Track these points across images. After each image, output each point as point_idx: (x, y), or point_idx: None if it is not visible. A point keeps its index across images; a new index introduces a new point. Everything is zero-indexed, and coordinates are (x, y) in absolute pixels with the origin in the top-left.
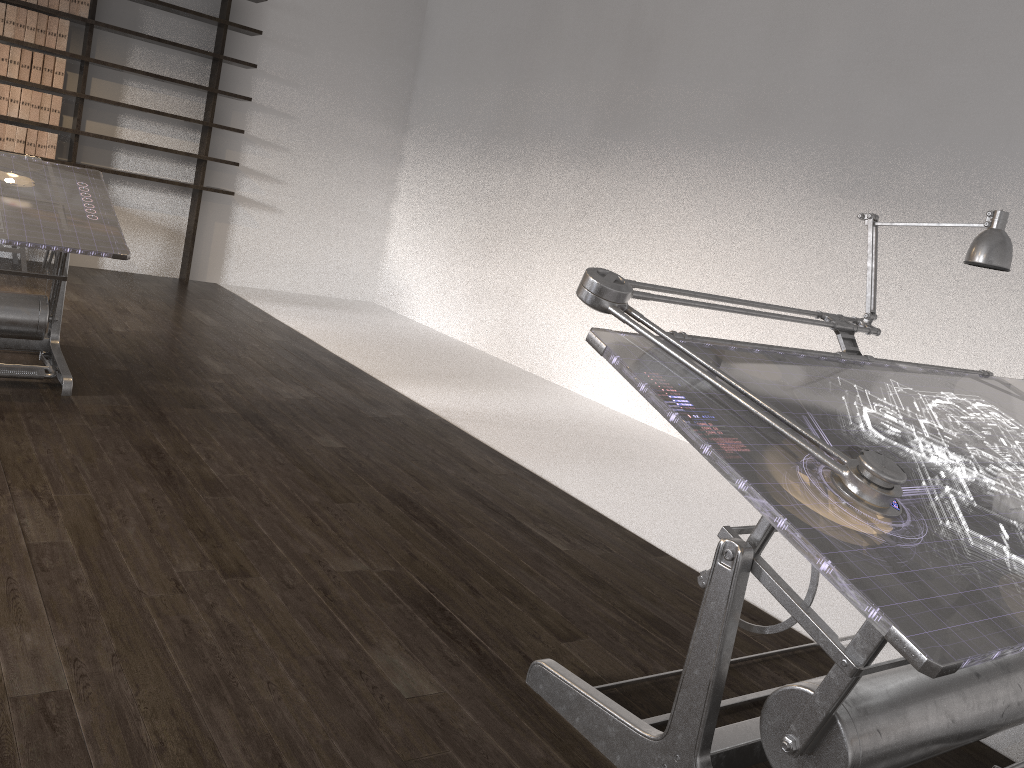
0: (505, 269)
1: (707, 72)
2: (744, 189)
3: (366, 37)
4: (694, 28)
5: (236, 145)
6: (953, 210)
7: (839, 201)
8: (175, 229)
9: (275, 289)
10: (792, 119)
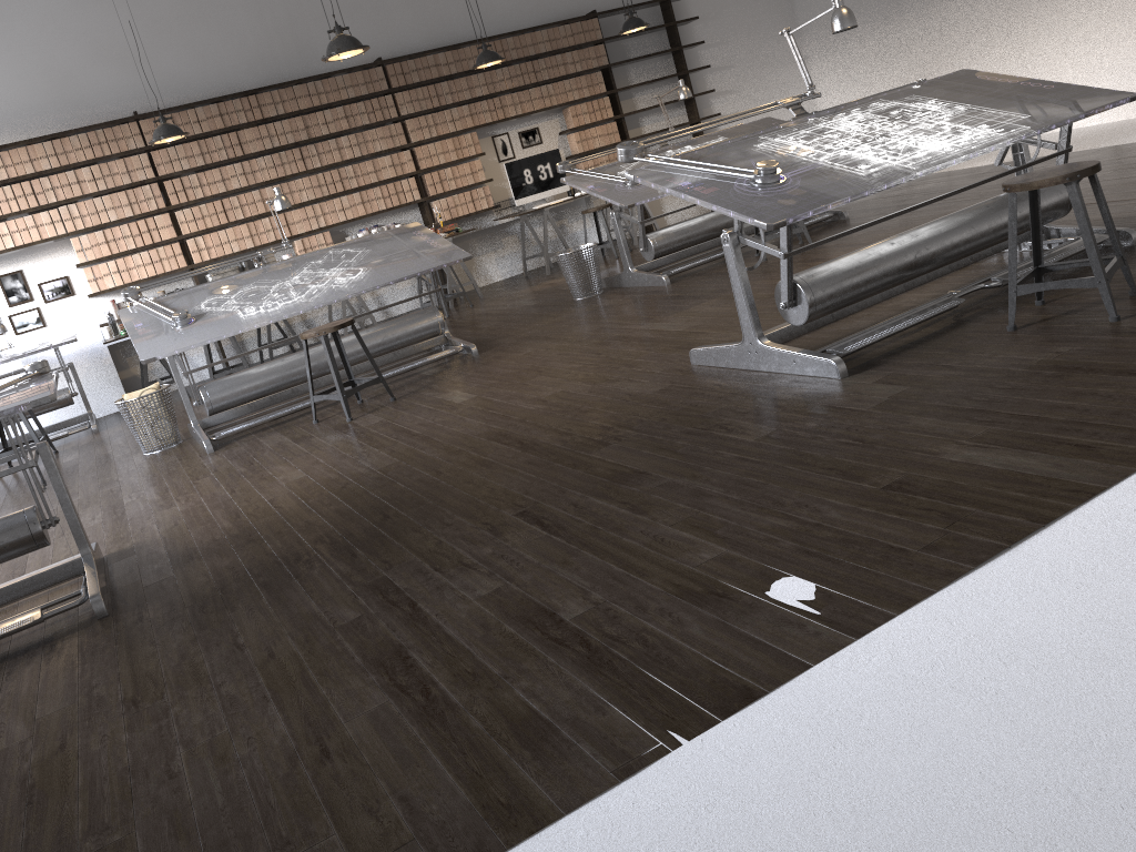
0: None
1: None
2: None
3: None
4: None
5: (706, 104)
6: None
7: None
8: None
9: None
10: None
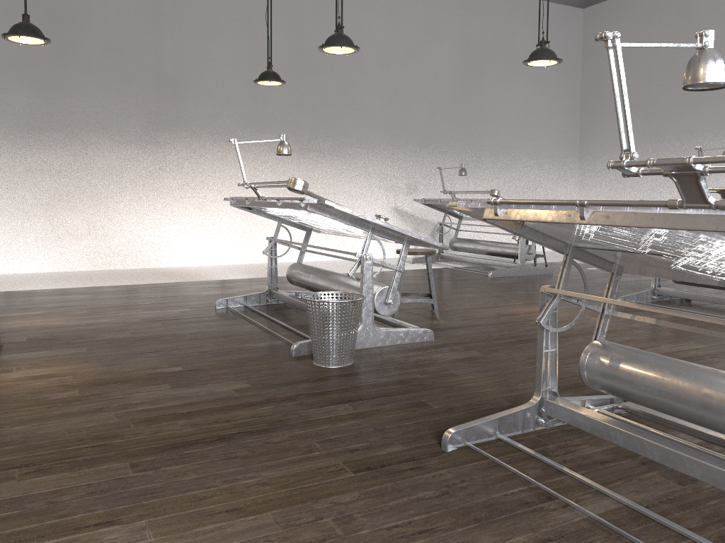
0: (84, 215)
1: (219, 101)
2: (255, 153)
3: None
4: (204, 79)
5: None
6: (338, 155)
7: (299, 155)
8: None
9: None
10: (270, 124)
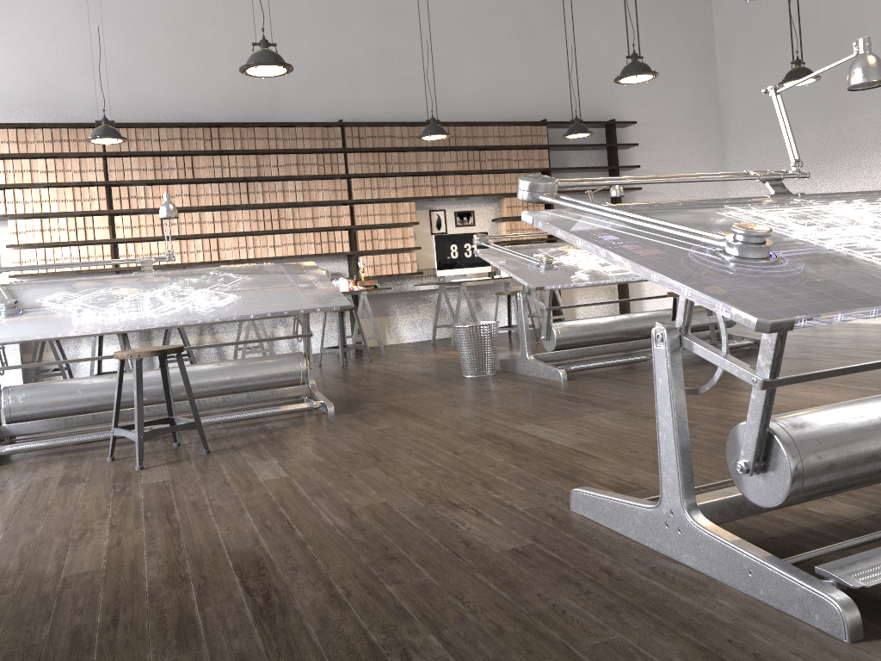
0: None
1: None
2: None
3: (688, 127)
4: None
5: None
6: None
7: None
8: (611, 286)
9: None
10: None
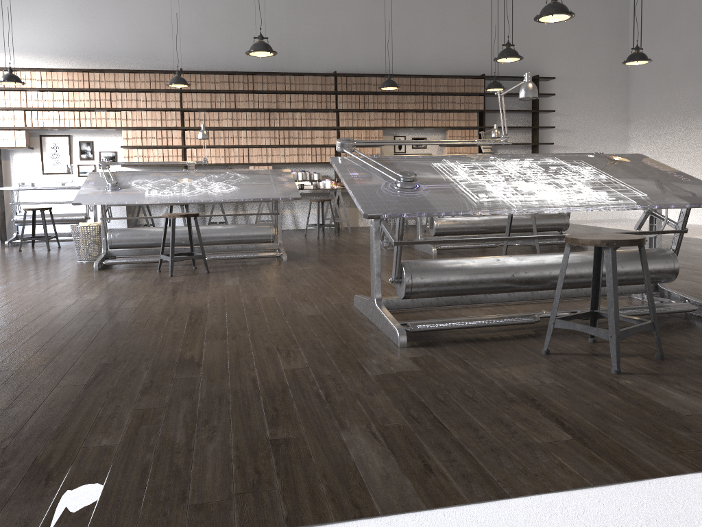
0: None
1: None
2: None
3: (600, 82)
4: None
5: (547, 151)
6: None
7: None
8: None
9: (575, 219)
10: None
